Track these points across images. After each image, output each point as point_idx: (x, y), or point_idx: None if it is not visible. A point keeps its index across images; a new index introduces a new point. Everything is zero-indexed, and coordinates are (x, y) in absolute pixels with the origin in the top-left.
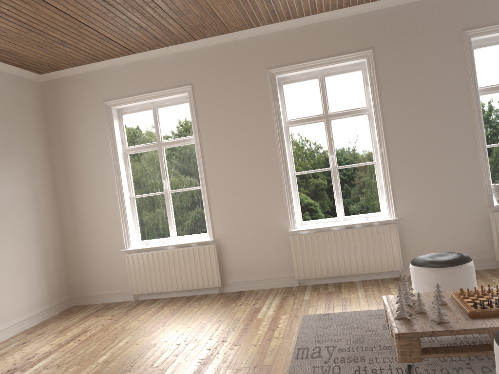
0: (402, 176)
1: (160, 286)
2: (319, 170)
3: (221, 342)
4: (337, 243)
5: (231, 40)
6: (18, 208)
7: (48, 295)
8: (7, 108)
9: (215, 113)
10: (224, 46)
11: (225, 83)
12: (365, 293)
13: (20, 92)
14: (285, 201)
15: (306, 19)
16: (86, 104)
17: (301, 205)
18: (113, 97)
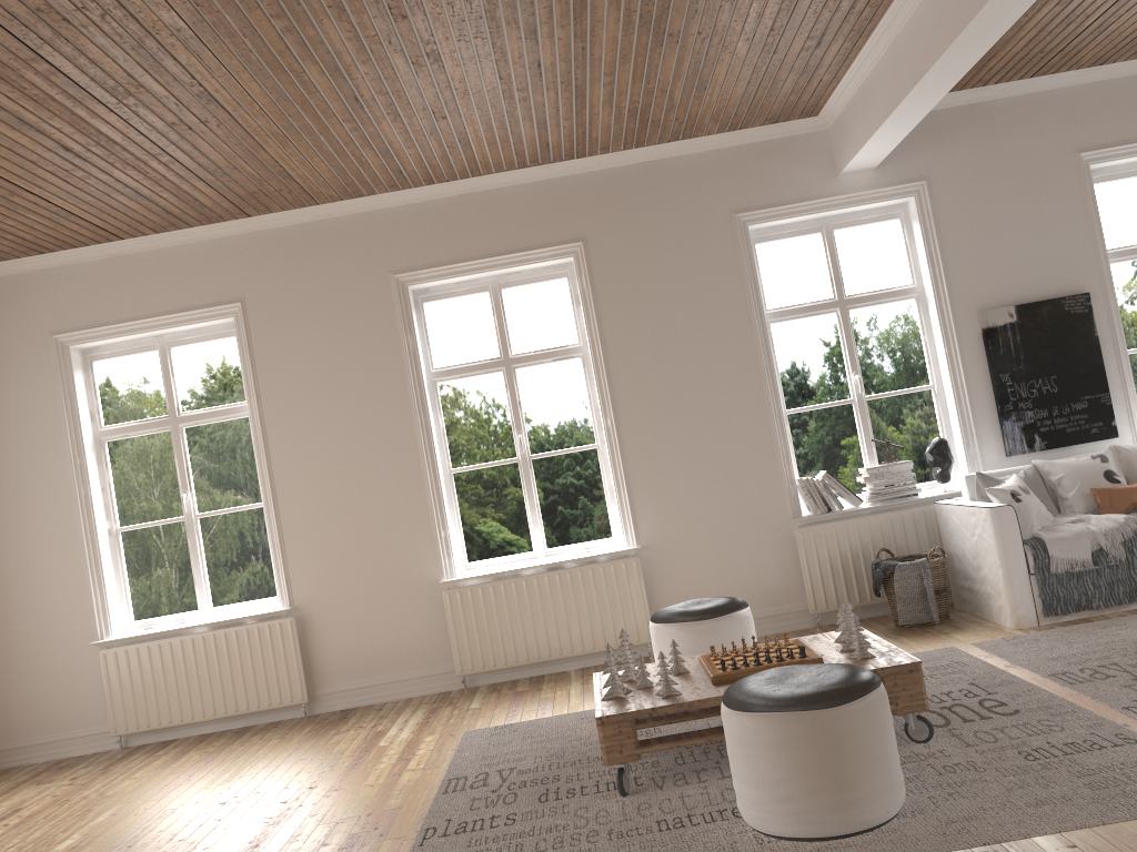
0: (646, 469)
1: (178, 712)
2: (497, 463)
3: (308, 789)
4: (533, 599)
5: (320, 217)
6: None
7: None
8: None
9: (291, 356)
10: (307, 228)
11: (310, 299)
12: (582, 687)
13: None
14: (433, 525)
15: (462, 185)
16: (13, 340)
17: (465, 532)
18: (73, 325)
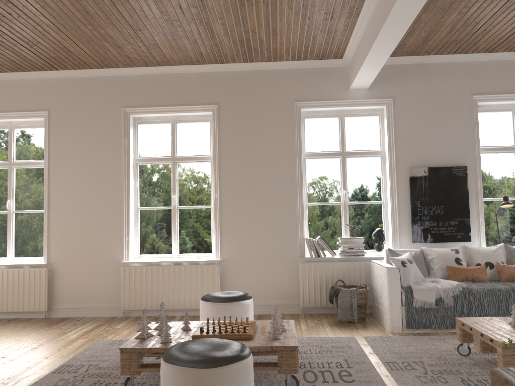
0: (231, 221)
1: None
2: (161, 208)
3: (1, 357)
4: (164, 277)
5: (92, 75)
6: None
7: None
8: None
9: (68, 141)
10: (85, 80)
11: (81, 114)
12: None
13: None
14: (122, 233)
15: (162, 69)
16: None
17: (140, 239)
18: None
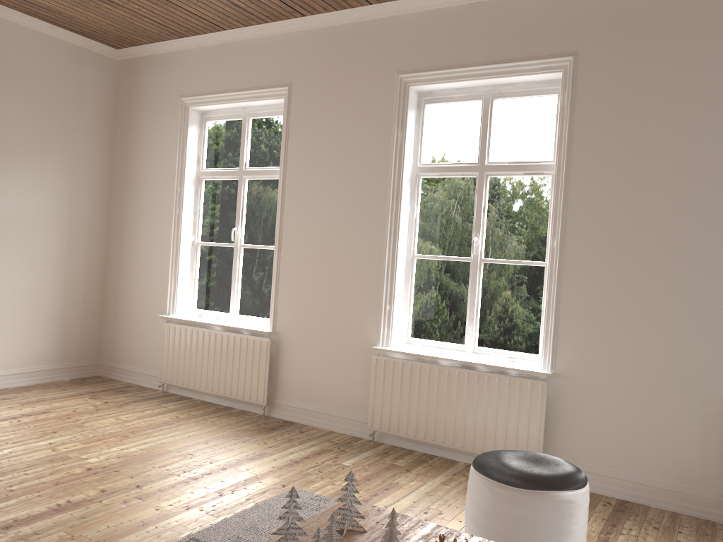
0: (579, 299)
1: (193, 381)
2: (452, 258)
3: (135, 486)
4: (441, 388)
5: (355, 20)
6: (36, 225)
7: (59, 351)
8: (50, 89)
9: (312, 135)
10: (344, 29)
11: (334, 90)
12: (437, 486)
13: (78, 69)
14: (381, 298)
15: None
16: (161, 98)
17: (413, 311)
18: (192, 92)
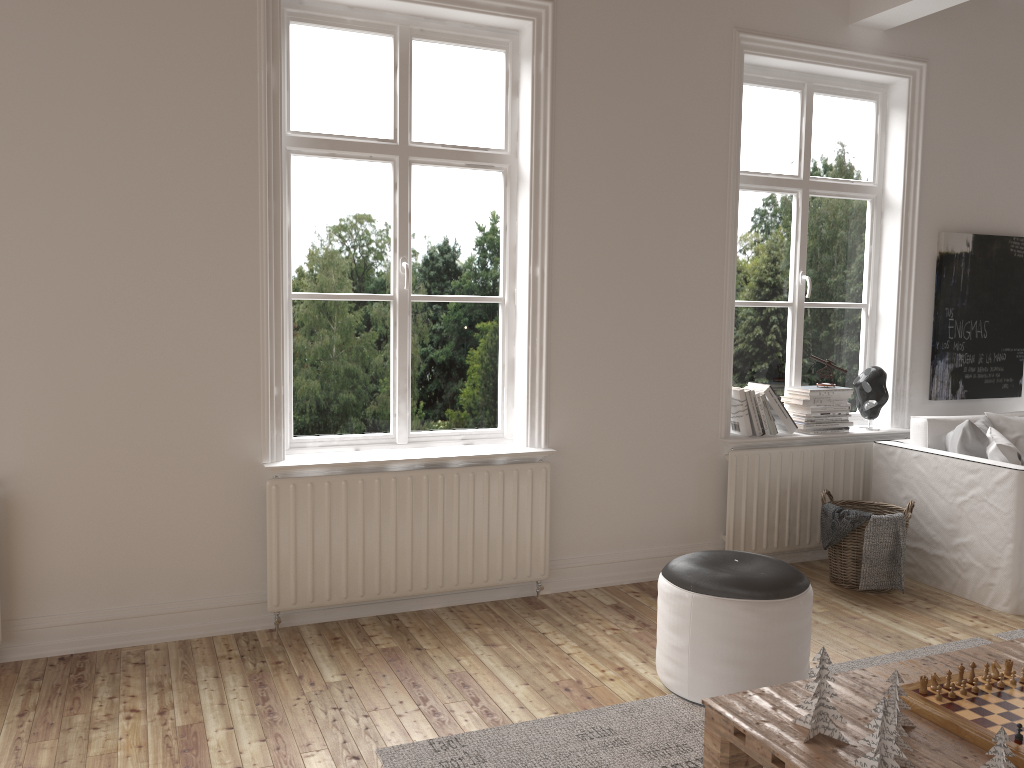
0: (573, 345)
1: None
2: (362, 297)
3: None
4: (401, 507)
5: None
6: None
7: None
8: None
9: (52, 39)
10: None
11: None
12: (494, 652)
13: None
14: (264, 376)
15: None
16: None
17: (296, 391)
18: None
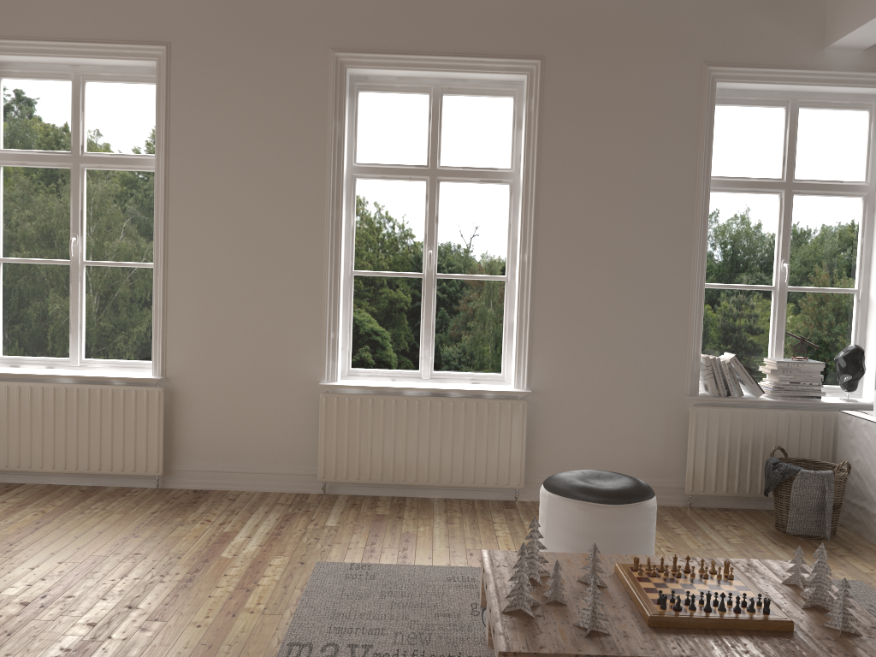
0: (553, 313)
1: (27, 459)
2: (401, 274)
3: (127, 608)
4: (411, 421)
5: None
6: None
7: None
8: None
9: (209, 117)
10: None
11: (240, 59)
12: (446, 527)
13: None
14: (324, 324)
15: None
16: None
17: (354, 337)
18: None
